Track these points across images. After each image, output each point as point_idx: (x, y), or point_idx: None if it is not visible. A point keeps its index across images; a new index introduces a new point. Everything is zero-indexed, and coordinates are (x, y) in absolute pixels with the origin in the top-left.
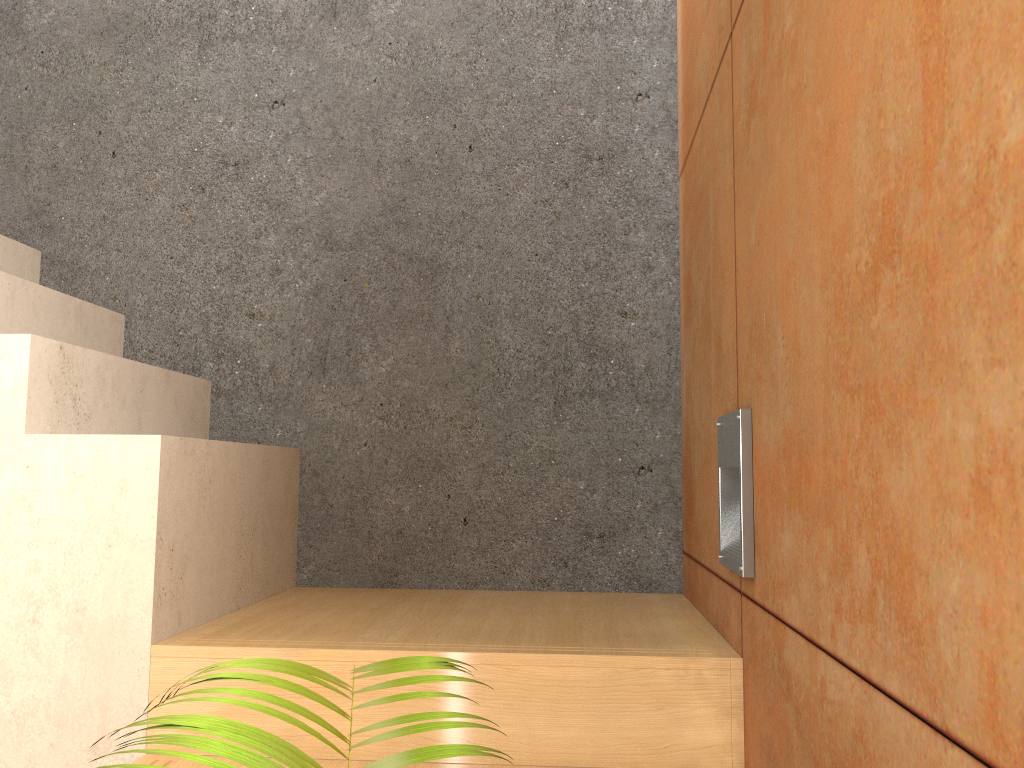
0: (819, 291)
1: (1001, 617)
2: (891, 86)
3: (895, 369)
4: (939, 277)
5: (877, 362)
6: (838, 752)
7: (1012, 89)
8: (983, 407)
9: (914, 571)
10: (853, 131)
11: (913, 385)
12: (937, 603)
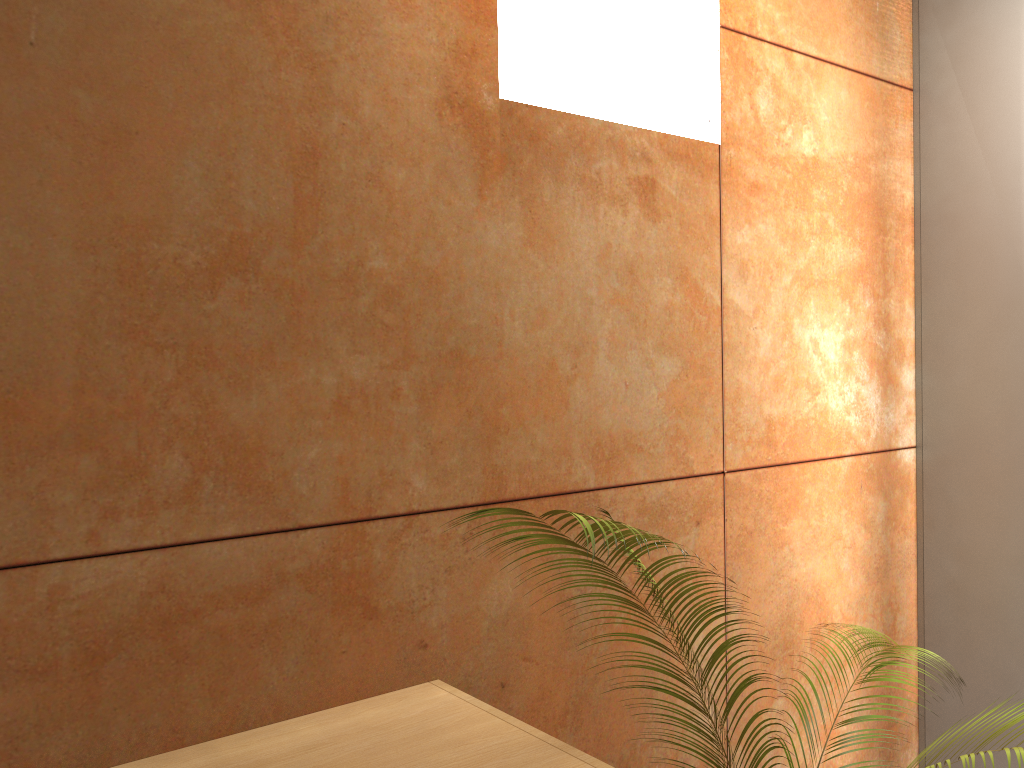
0: (71, 251)
1: (354, 457)
2: (250, 171)
3: (244, 341)
4: (307, 302)
5: (213, 332)
6: (102, 627)
7: (377, 246)
8: (345, 370)
9: (264, 455)
10: (175, 160)
11: (270, 353)
12: (293, 466)
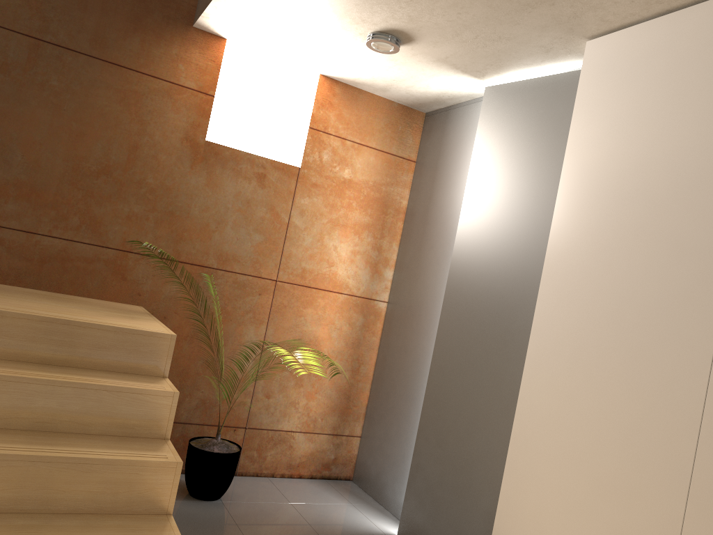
0: (62, 160)
1: (129, 233)
2: (116, 148)
3: (103, 193)
4: (124, 187)
5: (95, 188)
6: (46, 254)
7: (151, 176)
8: (132, 208)
9: (101, 224)
10: (95, 143)
11: (110, 198)
12: (109, 230)
